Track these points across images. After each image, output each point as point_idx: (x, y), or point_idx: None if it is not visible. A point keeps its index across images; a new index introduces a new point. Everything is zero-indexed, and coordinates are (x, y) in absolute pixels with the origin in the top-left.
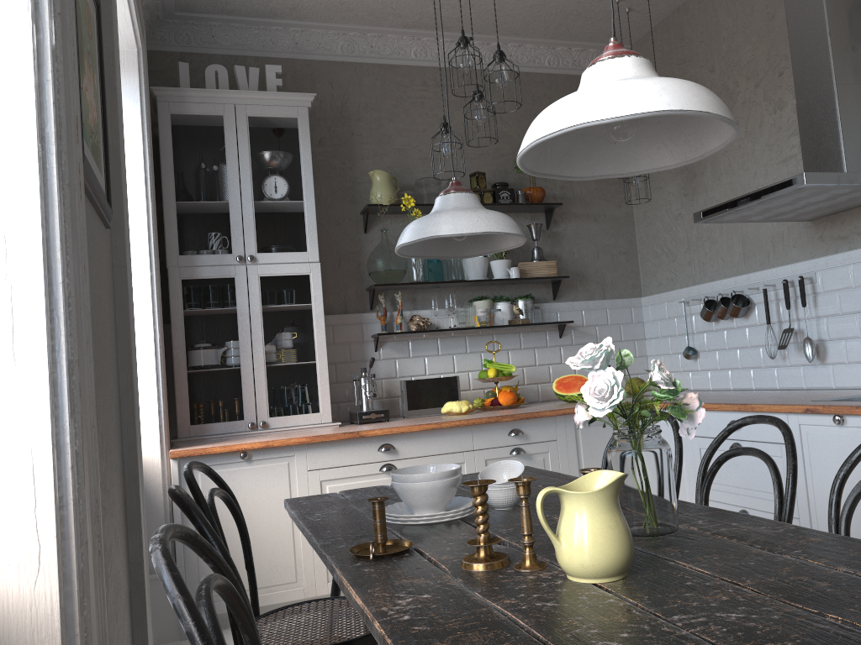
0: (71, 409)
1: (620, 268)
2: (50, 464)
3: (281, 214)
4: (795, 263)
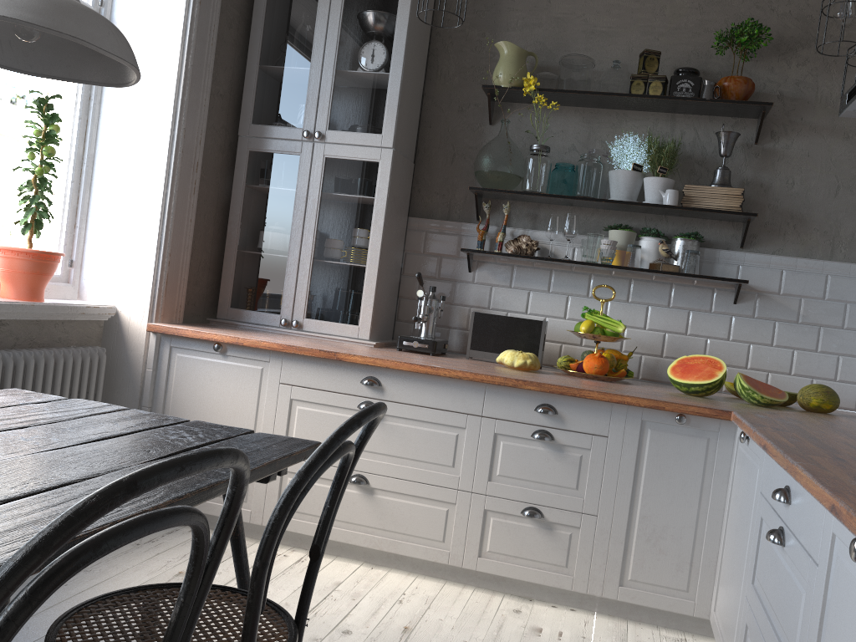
0: None
1: None
2: None
3: (362, 87)
4: None
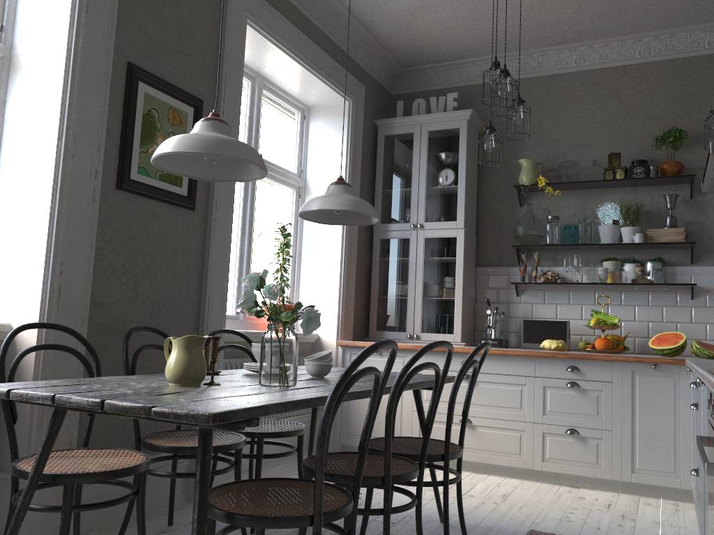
0: (52, 279)
1: None
2: (40, 297)
3: (442, 195)
4: None
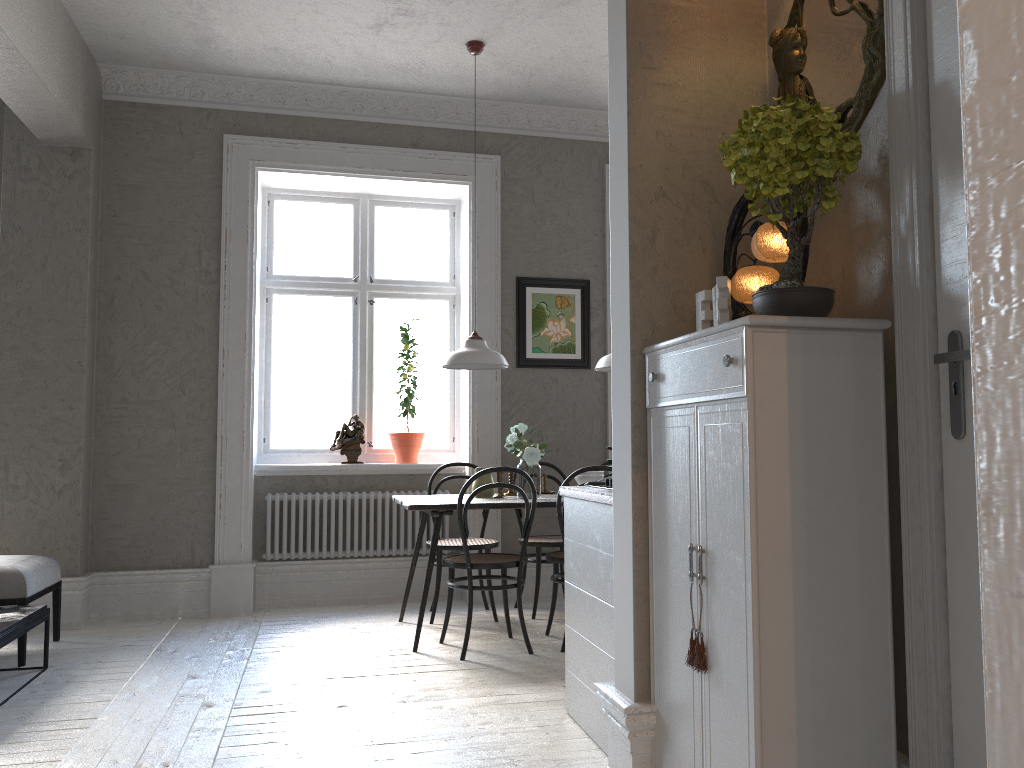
0: (473, 435)
1: None
2: (468, 446)
3: None
4: None
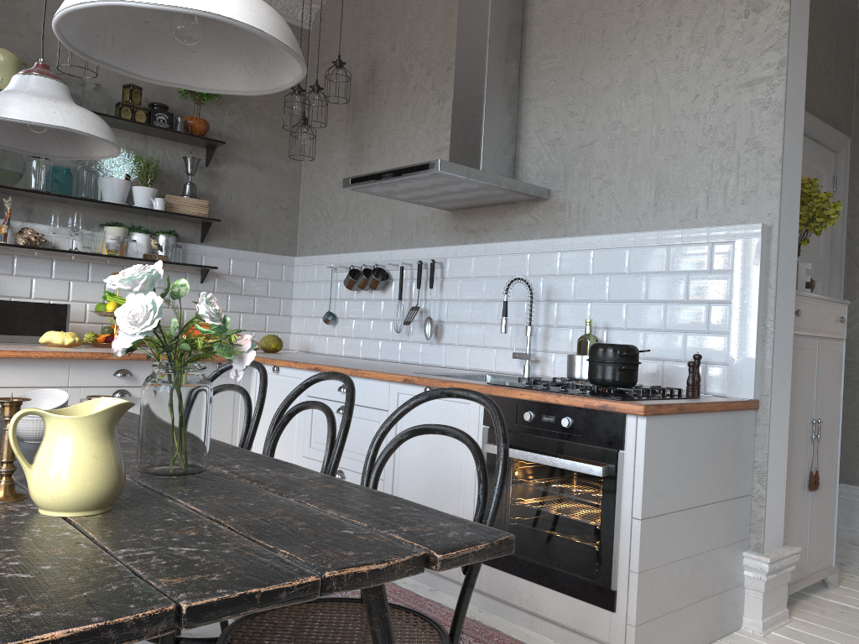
0: None
1: (278, 223)
2: None
3: None
4: (432, 247)
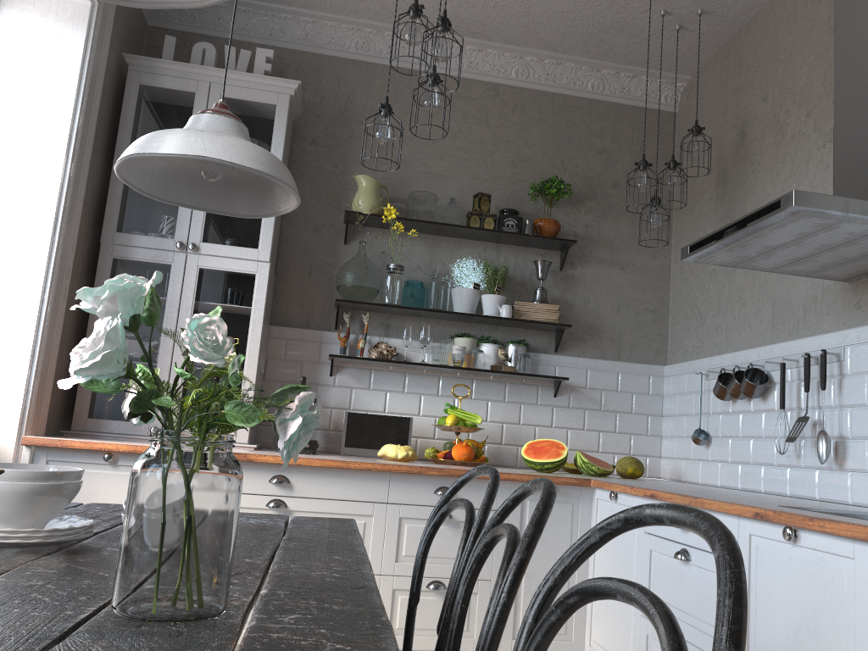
0: None
1: (644, 328)
2: None
3: None
4: (824, 334)
